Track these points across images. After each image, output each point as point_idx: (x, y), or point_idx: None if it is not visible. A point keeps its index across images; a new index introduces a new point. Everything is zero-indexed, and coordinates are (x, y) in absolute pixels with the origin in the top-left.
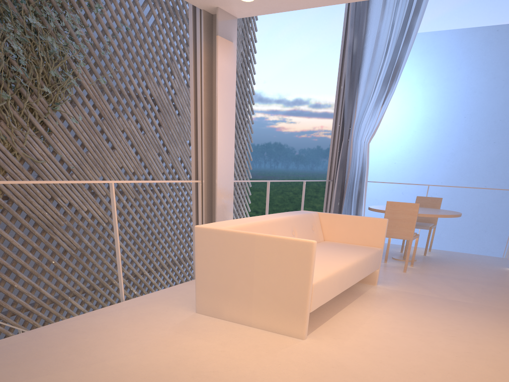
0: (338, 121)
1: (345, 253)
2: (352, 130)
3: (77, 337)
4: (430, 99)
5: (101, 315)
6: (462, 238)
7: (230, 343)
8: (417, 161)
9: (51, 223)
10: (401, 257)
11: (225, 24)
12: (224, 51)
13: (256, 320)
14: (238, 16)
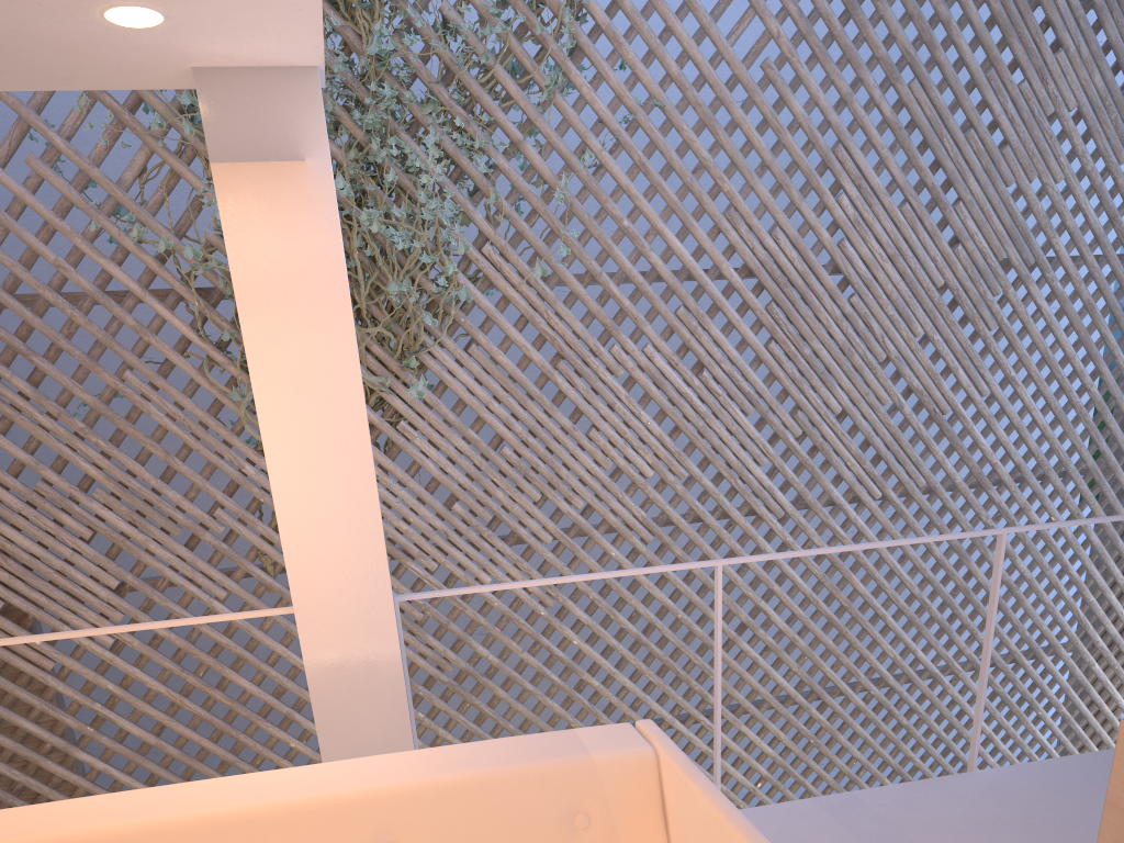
0: None
1: None
2: None
3: None
4: None
5: None
6: None
7: None
8: None
9: None
10: None
11: (248, 110)
12: (261, 206)
13: None
14: (301, 61)
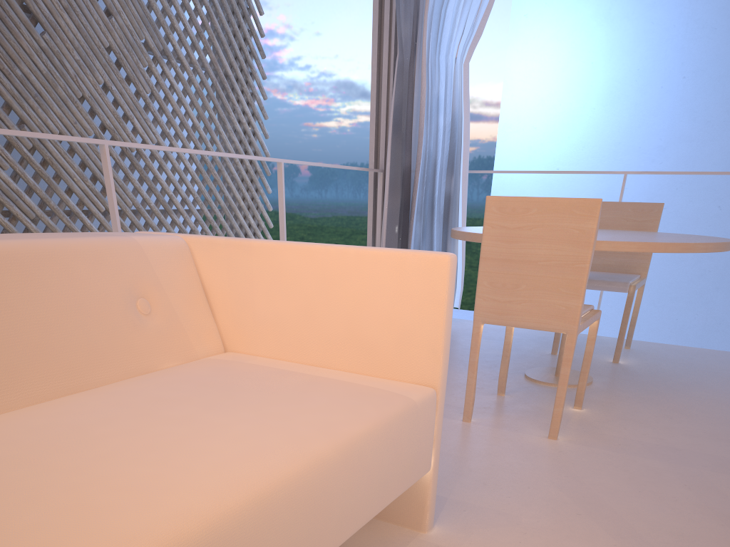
0: (386, 3)
1: (150, 468)
2: (424, 28)
3: None
4: (621, 46)
5: None
6: (676, 301)
7: None
8: (597, 164)
9: None
10: (550, 375)
11: None
12: None
13: None
14: None
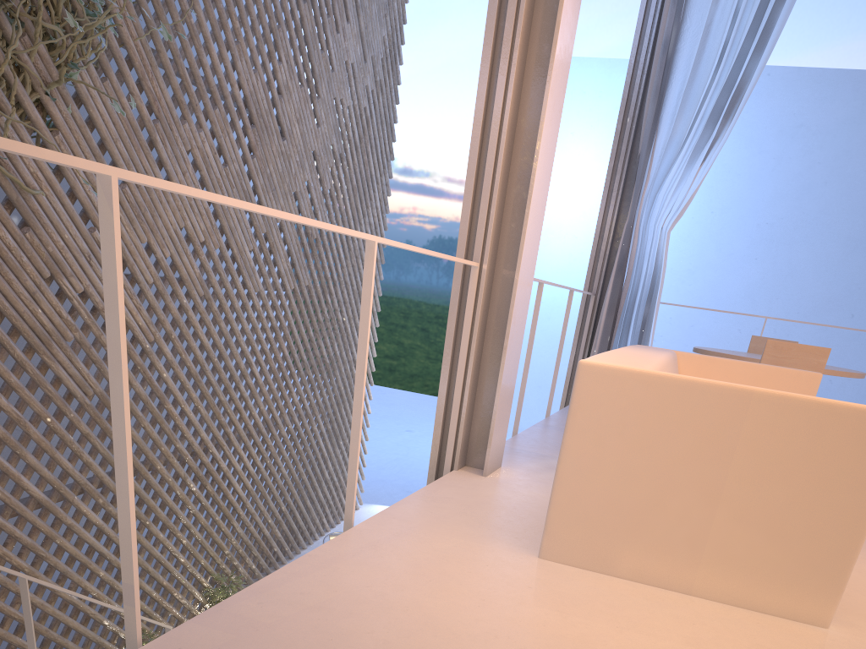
0: (615, 183)
1: None
2: (641, 204)
3: (351, 631)
4: None
5: (341, 562)
6: None
7: (704, 640)
8: None
9: (47, 332)
10: None
11: None
12: None
13: (707, 581)
14: None
